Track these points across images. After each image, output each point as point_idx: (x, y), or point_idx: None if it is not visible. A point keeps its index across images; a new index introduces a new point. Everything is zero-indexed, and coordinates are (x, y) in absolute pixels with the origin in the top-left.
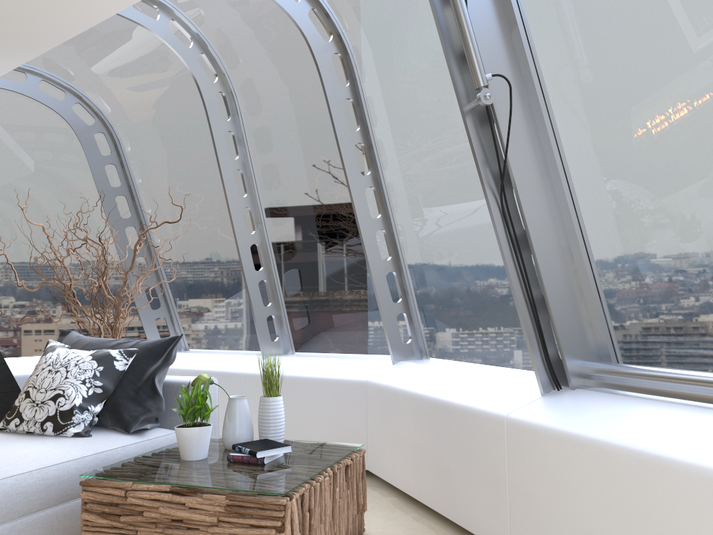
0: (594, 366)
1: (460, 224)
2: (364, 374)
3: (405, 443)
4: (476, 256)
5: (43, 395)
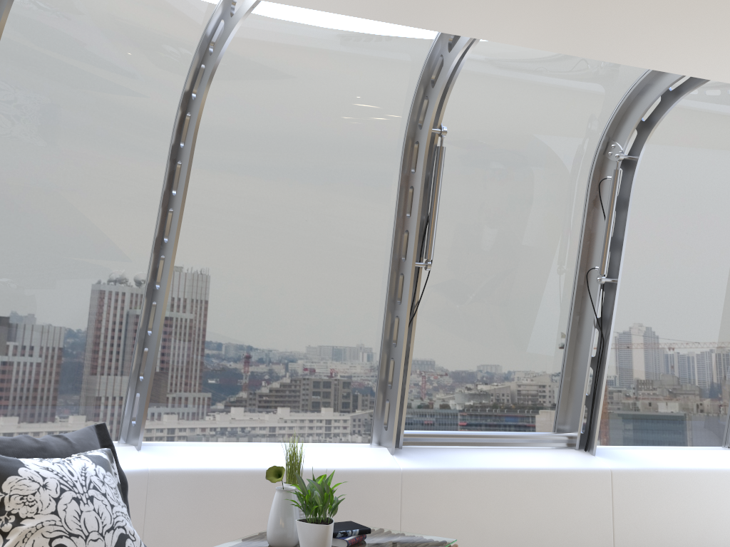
0: (412, 433)
1: (283, 322)
2: (132, 463)
3: (245, 521)
4: (291, 350)
5: (101, 543)
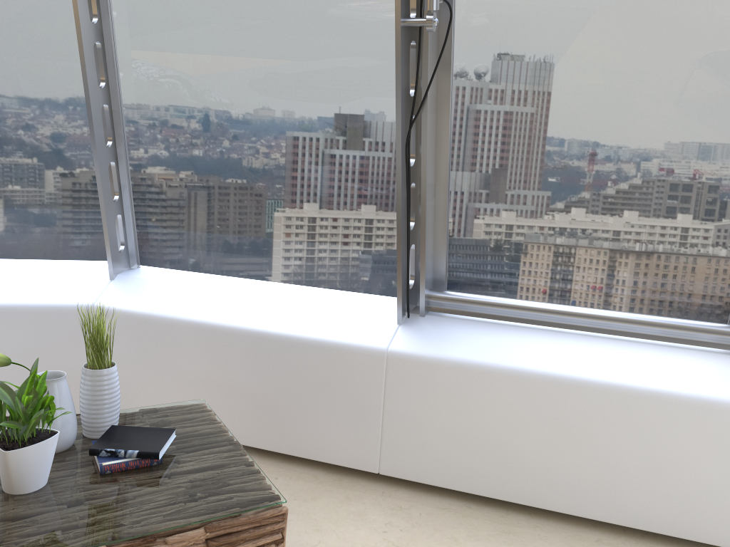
0: (446, 296)
1: (263, 127)
2: (82, 296)
3: (190, 380)
4: (279, 167)
5: None
